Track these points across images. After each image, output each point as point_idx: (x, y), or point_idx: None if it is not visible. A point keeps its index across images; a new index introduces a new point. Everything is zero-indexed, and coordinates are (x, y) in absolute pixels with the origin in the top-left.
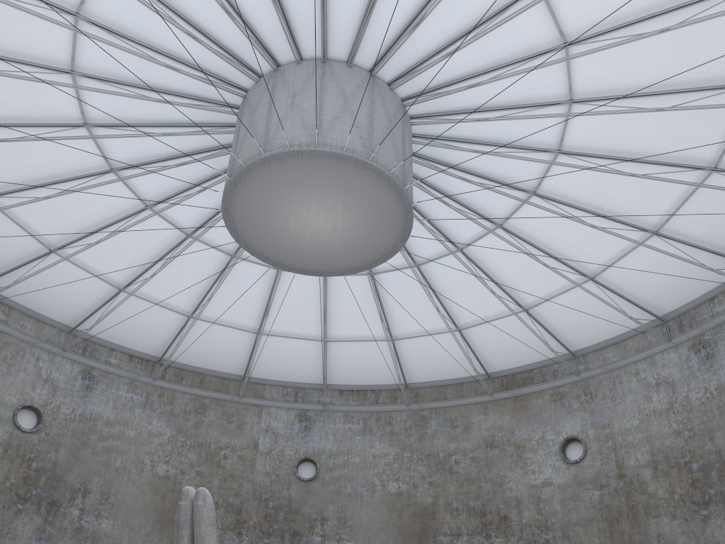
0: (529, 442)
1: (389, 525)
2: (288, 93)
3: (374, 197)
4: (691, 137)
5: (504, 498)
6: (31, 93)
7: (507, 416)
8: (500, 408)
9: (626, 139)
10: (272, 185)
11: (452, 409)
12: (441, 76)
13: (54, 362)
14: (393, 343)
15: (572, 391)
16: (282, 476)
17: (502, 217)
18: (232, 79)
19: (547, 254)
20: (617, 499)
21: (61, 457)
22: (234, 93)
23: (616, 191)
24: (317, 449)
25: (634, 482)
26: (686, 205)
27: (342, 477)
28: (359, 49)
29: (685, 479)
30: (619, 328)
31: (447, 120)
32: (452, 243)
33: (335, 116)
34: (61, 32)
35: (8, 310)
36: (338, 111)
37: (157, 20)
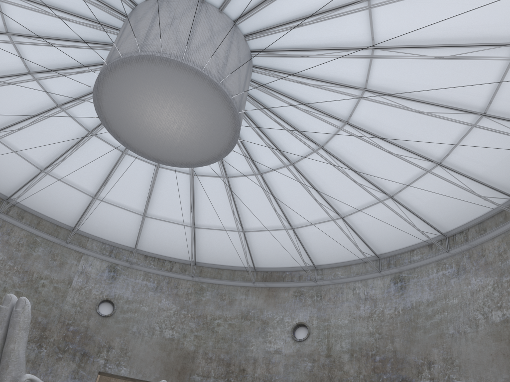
0: (272, 321)
1: (158, 361)
2: (170, 15)
3: (215, 112)
4: (431, 138)
5: (246, 356)
6: None
7: (261, 300)
8: (258, 293)
9: (391, 127)
10: (140, 80)
11: (224, 287)
12: (283, 43)
13: None
14: (194, 229)
15: (309, 292)
16: (85, 309)
17: (295, 158)
18: None
19: (318, 193)
20: (322, 371)
21: None
22: (126, 3)
23: (375, 161)
24: (118, 295)
25: (336, 361)
26: (415, 183)
27: (132, 319)
28: (230, 1)
29: (369, 366)
30: (349, 256)
31: (278, 75)
32: (256, 167)
33: (202, 43)
34: None
35: None
36: (204, 40)
37: None
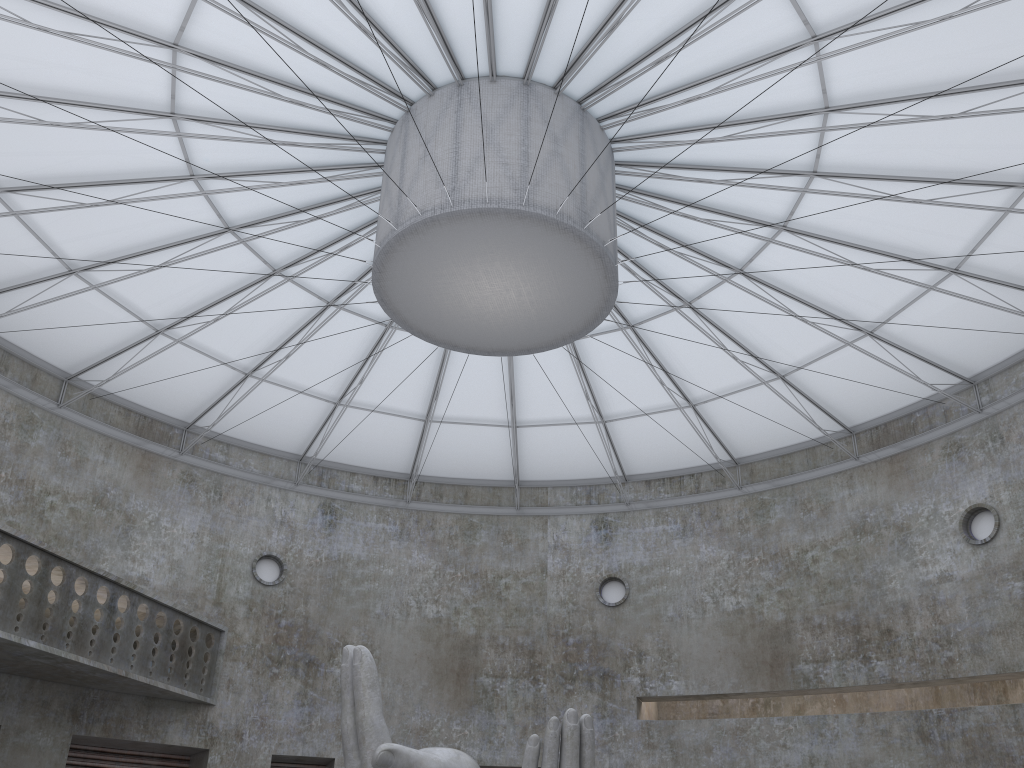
0: (915, 520)
1: (728, 655)
2: (420, 140)
3: (549, 248)
4: None
5: (885, 604)
6: (162, 209)
7: (882, 487)
8: (871, 476)
9: (924, 65)
10: (422, 262)
11: (803, 487)
12: (619, 57)
13: (288, 500)
14: (695, 409)
15: (973, 437)
16: (581, 603)
17: (783, 215)
18: (366, 134)
19: (870, 251)
20: None
21: (312, 609)
22: (371, 151)
23: (942, 141)
24: (624, 563)
25: None
26: None
27: (660, 596)
28: (499, 55)
29: None
30: None
31: (646, 111)
32: (725, 265)
33: (476, 158)
34: (167, 137)
35: (227, 448)
36: (478, 150)
37: (257, 94)
